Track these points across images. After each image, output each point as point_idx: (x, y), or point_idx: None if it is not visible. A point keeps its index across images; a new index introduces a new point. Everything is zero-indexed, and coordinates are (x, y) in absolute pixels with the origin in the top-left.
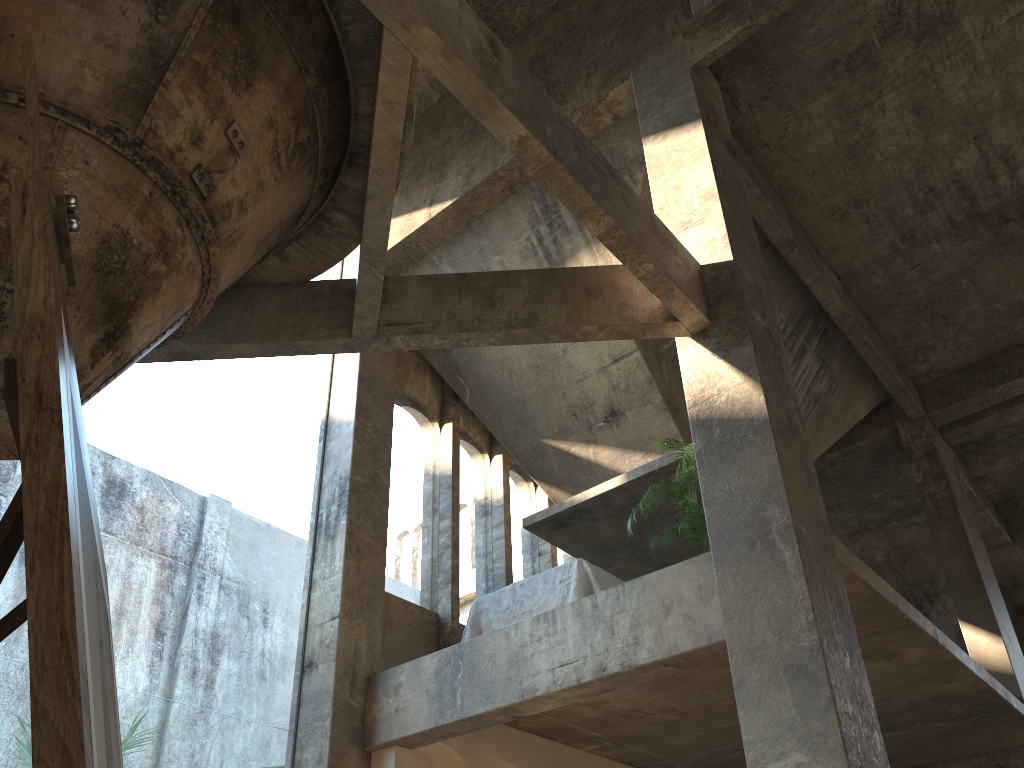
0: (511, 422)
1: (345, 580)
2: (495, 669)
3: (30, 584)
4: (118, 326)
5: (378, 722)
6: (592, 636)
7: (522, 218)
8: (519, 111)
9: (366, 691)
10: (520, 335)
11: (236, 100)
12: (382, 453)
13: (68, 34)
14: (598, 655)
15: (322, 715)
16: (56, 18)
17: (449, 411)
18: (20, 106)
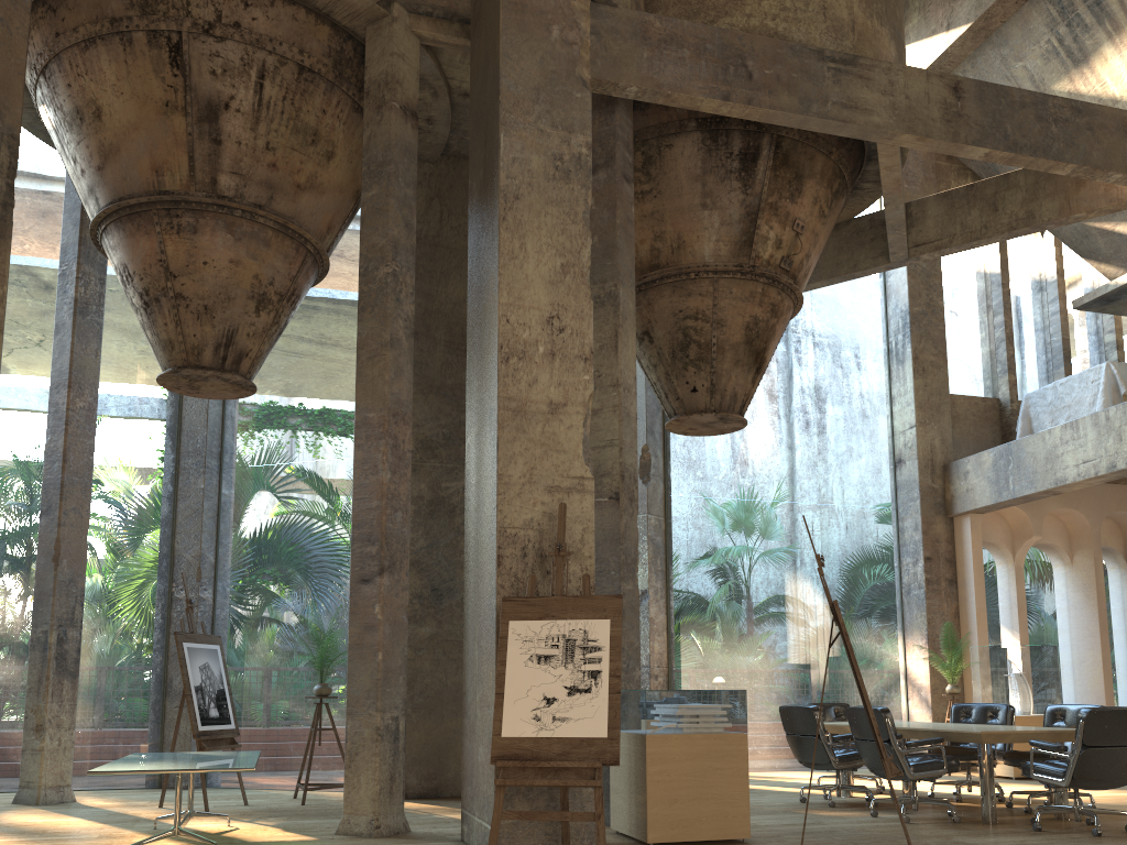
0: None
1: (916, 397)
2: (1035, 463)
3: (850, 655)
4: (760, 362)
5: (954, 498)
6: (1105, 441)
7: (1039, 23)
8: (981, 136)
9: (943, 476)
10: (1020, 232)
11: (794, 206)
12: (933, 278)
13: (708, 229)
14: (1109, 456)
15: (913, 497)
16: (700, 223)
17: None
18: (696, 278)
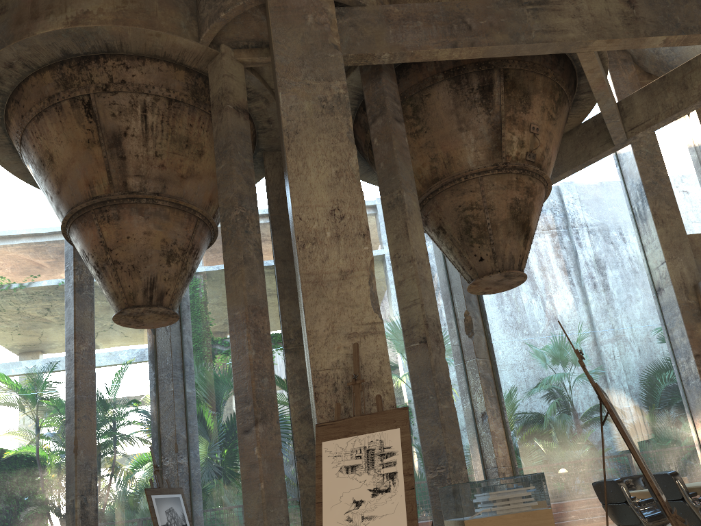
0: None
1: (661, 241)
2: None
3: (618, 428)
4: (527, 230)
5: None
6: None
7: None
8: (657, 29)
9: (695, 293)
10: None
11: (527, 115)
12: (655, 157)
13: (467, 144)
14: None
15: (675, 313)
16: (460, 141)
17: None
18: (465, 180)
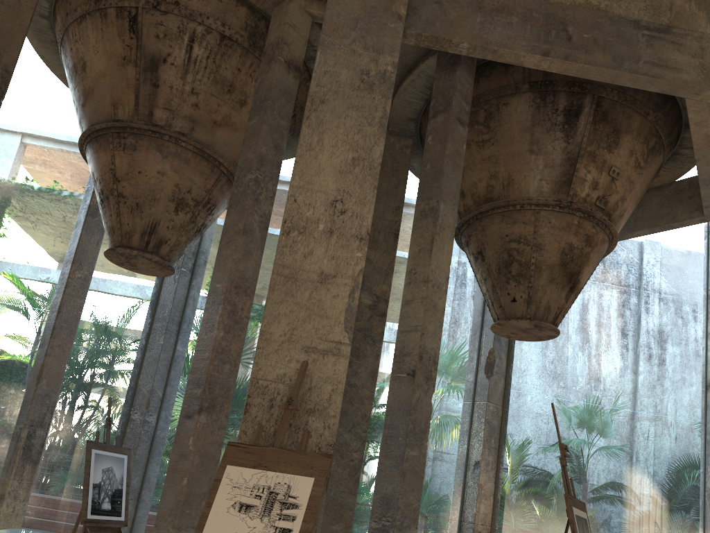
0: None
1: None
2: None
3: None
4: (574, 282)
5: None
6: None
7: None
8: None
9: None
10: None
11: (611, 156)
12: None
13: (533, 170)
14: None
15: None
16: (527, 165)
17: None
18: (521, 209)
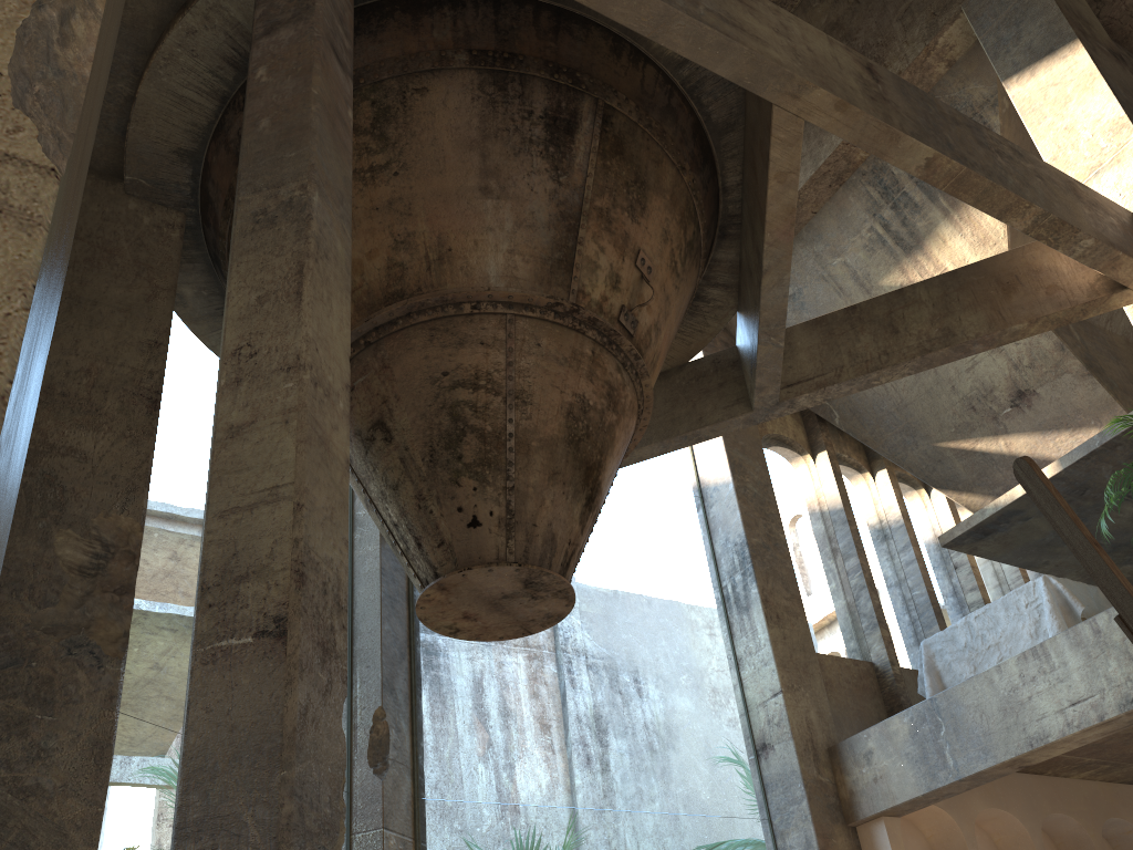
0: (895, 433)
1: (775, 652)
2: (986, 720)
3: None
4: (593, 487)
5: (856, 795)
6: (1103, 666)
7: (858, 209)
8: (920, 132)
9: (831, 764)
10: (937, 357)
11: (636, 228)
12: (768, 506)
13: (493, 229)
14: (1118, 686)
15: (795, 798)
16: (480, 218)
17: (819, 439)
18: (473, 313)
